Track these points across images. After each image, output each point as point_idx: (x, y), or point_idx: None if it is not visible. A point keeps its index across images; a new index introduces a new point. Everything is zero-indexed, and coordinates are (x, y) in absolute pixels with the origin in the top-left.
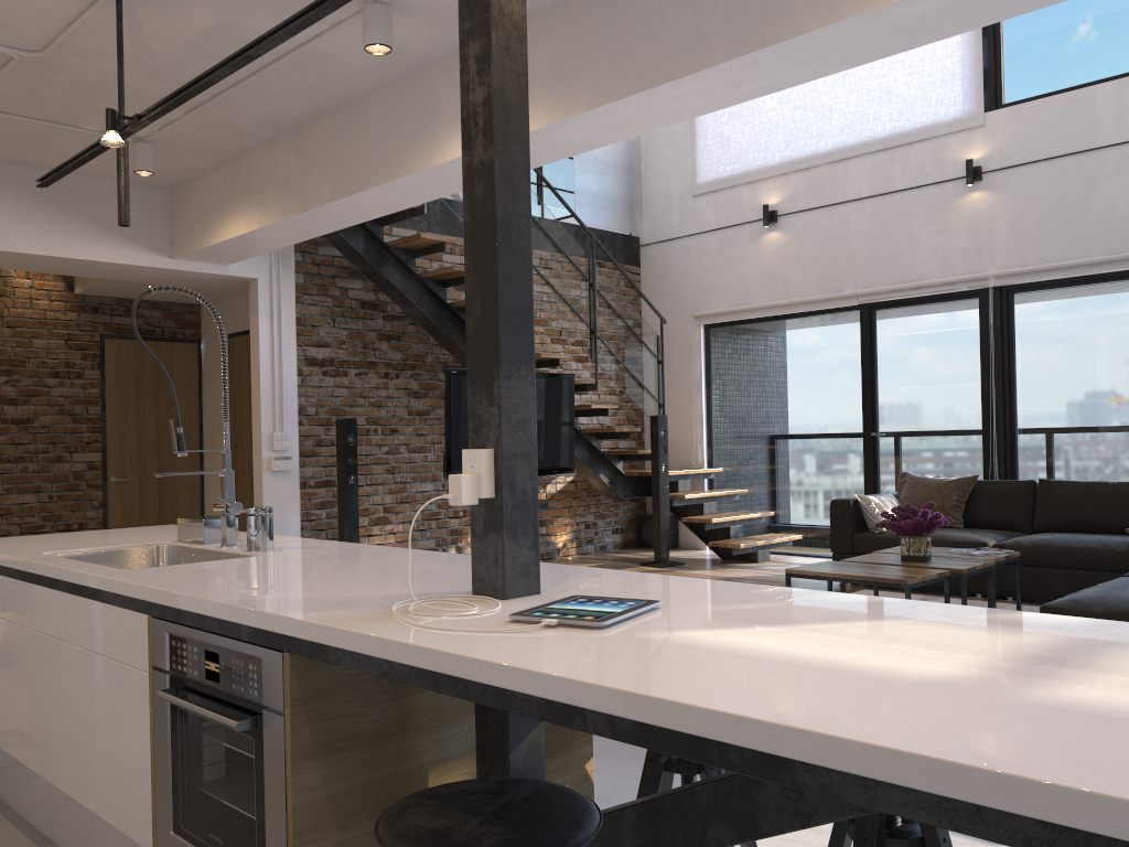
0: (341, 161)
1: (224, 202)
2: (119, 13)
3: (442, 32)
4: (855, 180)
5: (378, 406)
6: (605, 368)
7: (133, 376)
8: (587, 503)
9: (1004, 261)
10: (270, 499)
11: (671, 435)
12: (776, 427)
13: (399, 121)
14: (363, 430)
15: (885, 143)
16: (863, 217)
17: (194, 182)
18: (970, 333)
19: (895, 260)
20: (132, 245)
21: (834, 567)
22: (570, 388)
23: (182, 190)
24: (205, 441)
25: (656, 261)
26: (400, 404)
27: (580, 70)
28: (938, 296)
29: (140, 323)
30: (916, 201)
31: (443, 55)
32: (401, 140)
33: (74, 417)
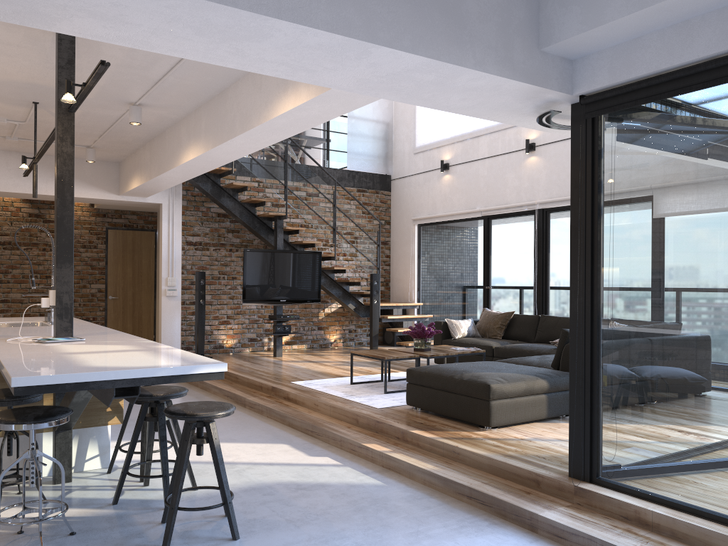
0: (159, 158)
1: (132, 171)
2: (35, 115)
3: (172, 111)
4: (482, 148)
5: (225, 265)
6: (342, 248)
7: (122, 247)
8: (350, 319)
9: (543, 195)
10: (165, 309)
11: (401, 284)
12: (447, 281)
13: (172, 144)
14: (216, 277)
15: (495, 128)
16: (485, 168)
17: (125, 161)
18: (530, 234)
19: (498, 192)
20: (100, 189)
21: (373, 351)
22: (319, 259)
23: (122, 164)
24: (157, 280)
25: (397, 189)
26: (238, 264)
27: (211, 131)
28: (516, 212)
29: (126, 222)
30: (507, 160)
31: (182, 117)
32: (173, 152)
33: (92, 267)
